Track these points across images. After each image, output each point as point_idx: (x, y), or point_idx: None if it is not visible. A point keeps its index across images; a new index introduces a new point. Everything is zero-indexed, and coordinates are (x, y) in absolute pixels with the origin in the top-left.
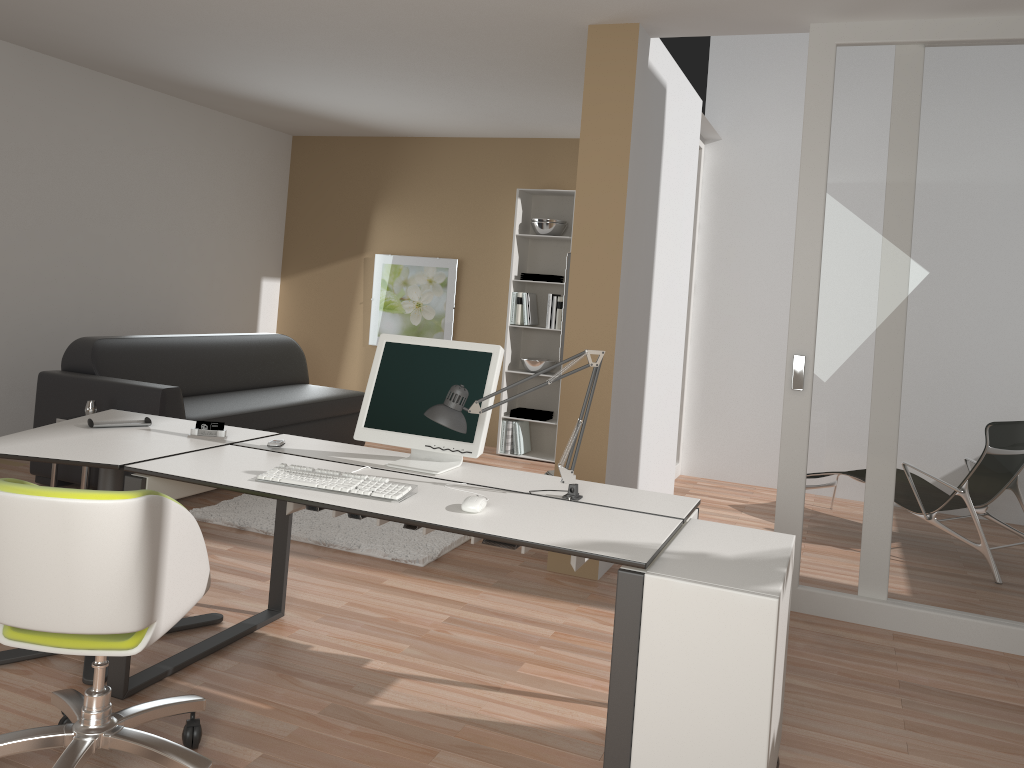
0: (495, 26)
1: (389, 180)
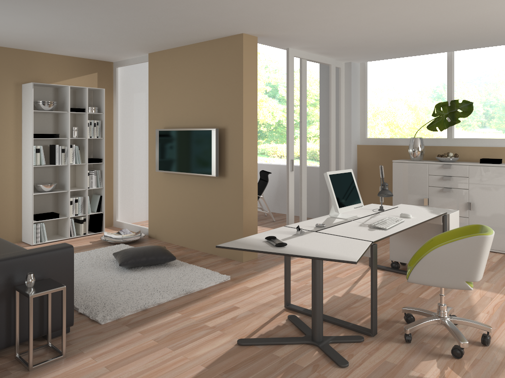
0: (214, 24)
1: None
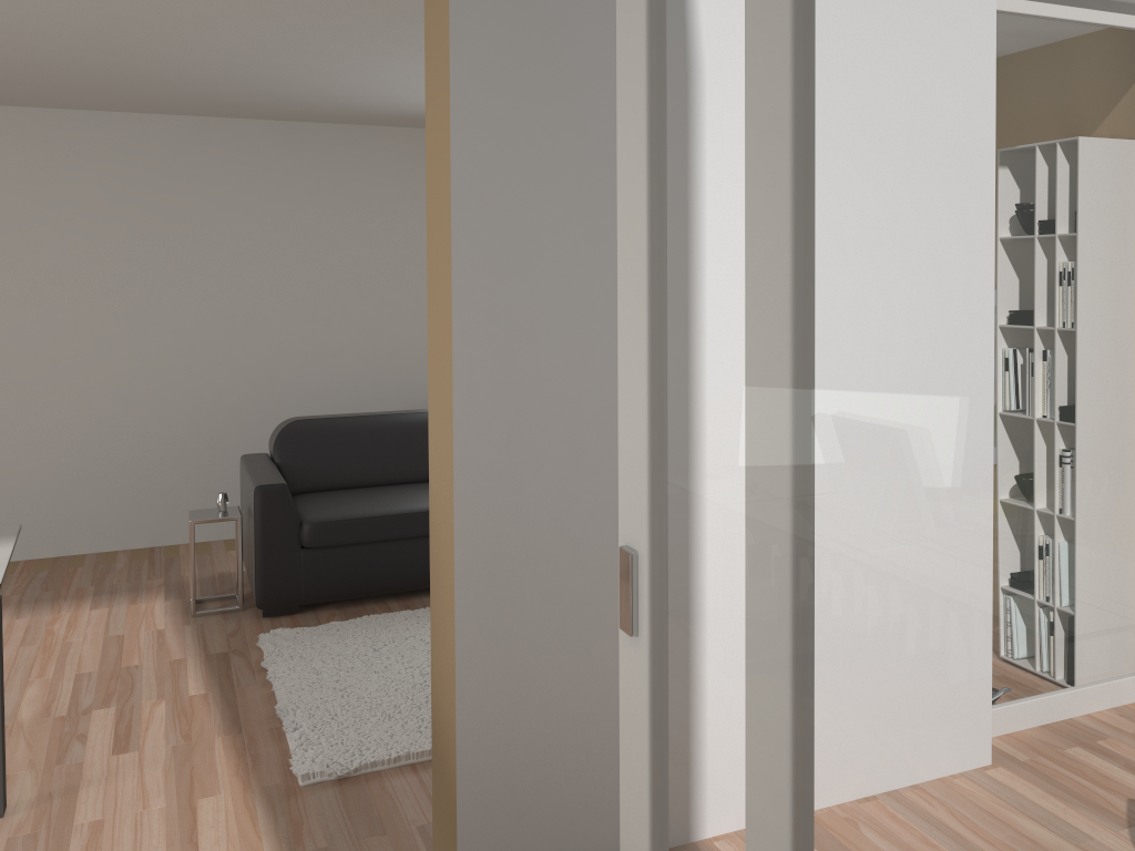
0: None
1: None
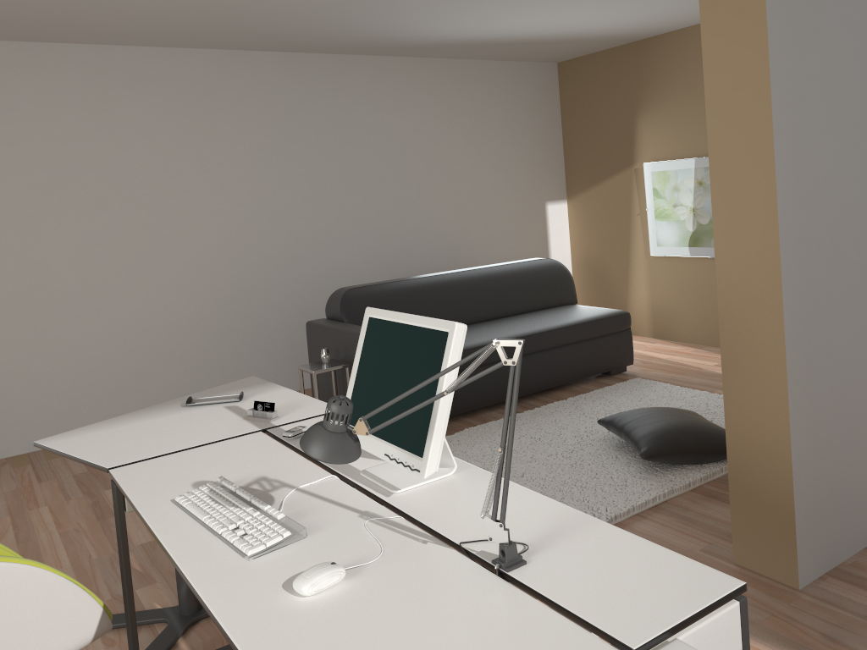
0: None
1: (646, 85)
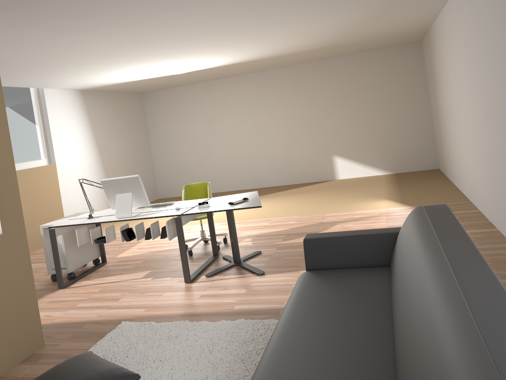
0: None
1: None
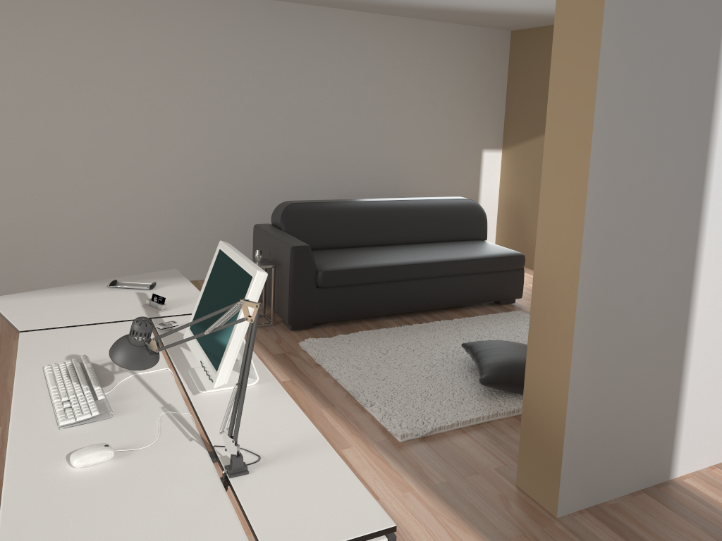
0: None
1: None
